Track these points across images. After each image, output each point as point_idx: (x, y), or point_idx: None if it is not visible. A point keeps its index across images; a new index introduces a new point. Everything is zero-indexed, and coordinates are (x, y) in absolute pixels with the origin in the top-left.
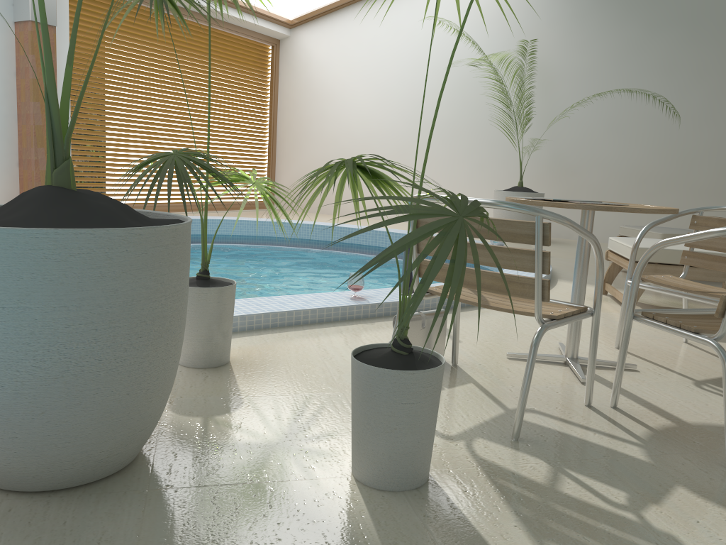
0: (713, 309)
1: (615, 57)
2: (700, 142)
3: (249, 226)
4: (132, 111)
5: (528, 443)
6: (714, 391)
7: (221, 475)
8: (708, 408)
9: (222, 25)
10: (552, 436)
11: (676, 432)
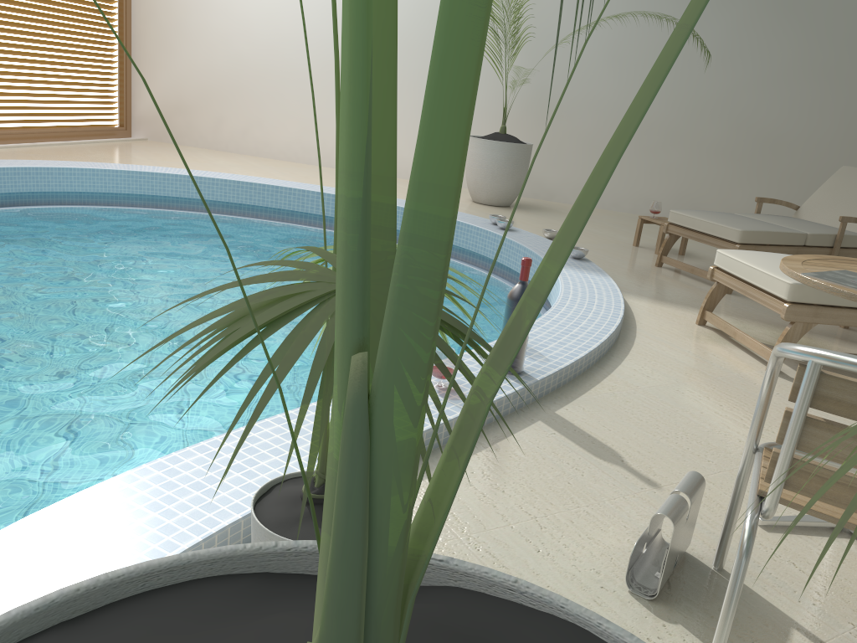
0: None
1: None
2: (715, 87)
3: (120, 179)
4: None
5: None
6: None
7: None
8: None
9: None
10: None
11: None
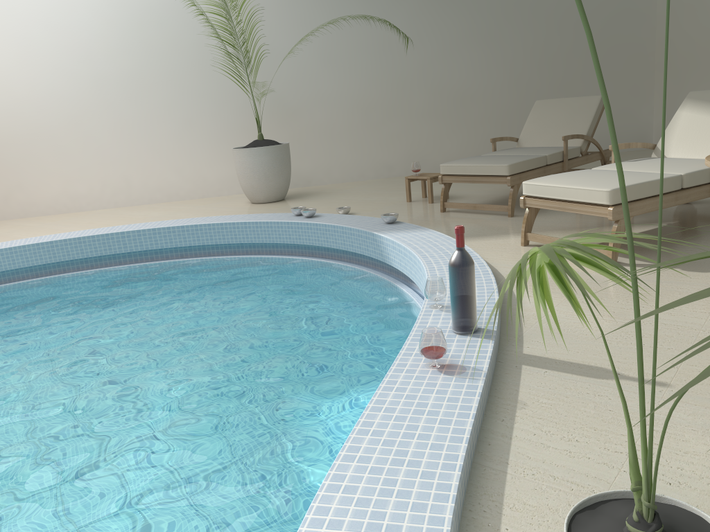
0: None
1: None
2: (410, 65)
3: None
4: None
5: None
6: None
7: None
8: None
9: None
10: None
11: None
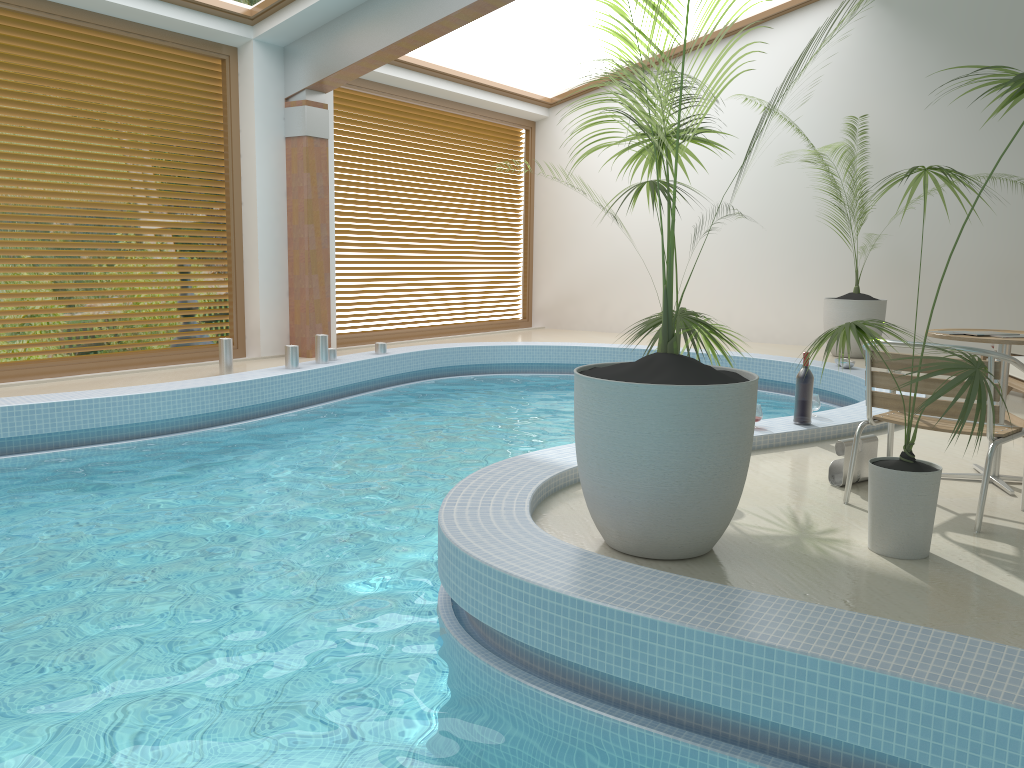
0: None
1: (967, 132)
2: None
3: (535, 352)
4: (384, 222)
5: (988, 534)
6: None
7: (781, 552)
8: None
9: (475, 112)
10: (1005, 530)
11: None
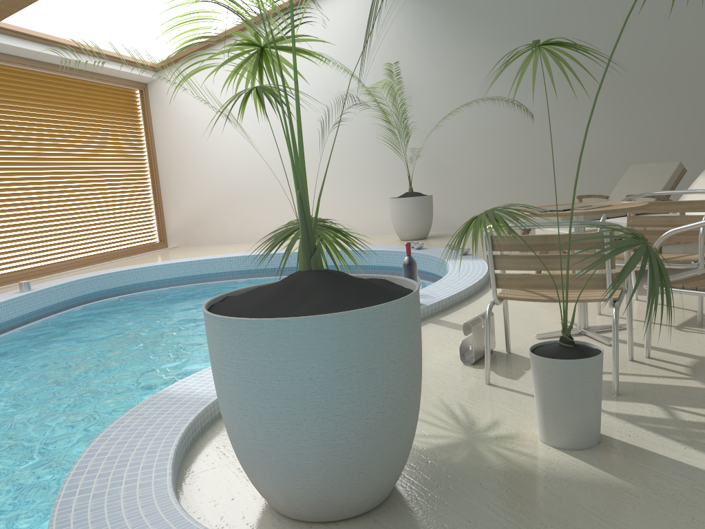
0: (689, 272)
1: (467, 70)
2: (546, 133)
3: (172, 269)
4: (19, 174)
5: (627, 395)
6: (693, 331)
7: (464, 469)
8: (703, 343)
9: (93, 76)
10: (636, 387)
11: (703, 365)
